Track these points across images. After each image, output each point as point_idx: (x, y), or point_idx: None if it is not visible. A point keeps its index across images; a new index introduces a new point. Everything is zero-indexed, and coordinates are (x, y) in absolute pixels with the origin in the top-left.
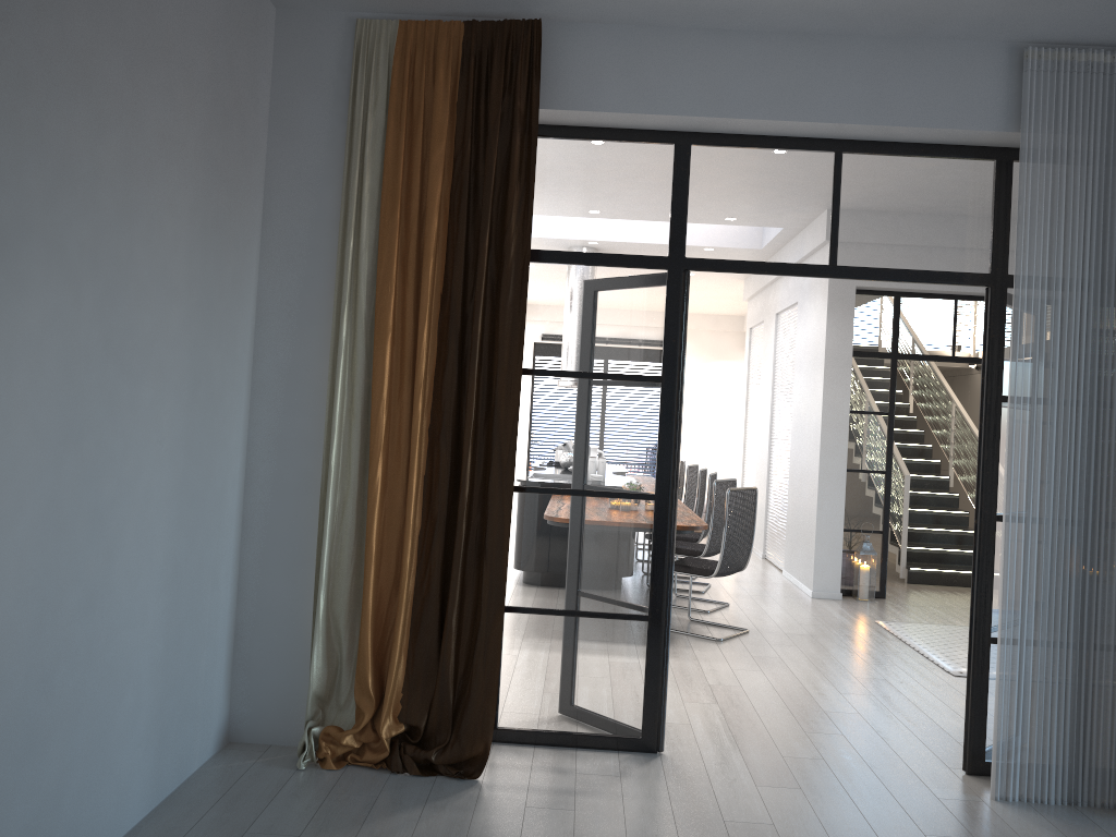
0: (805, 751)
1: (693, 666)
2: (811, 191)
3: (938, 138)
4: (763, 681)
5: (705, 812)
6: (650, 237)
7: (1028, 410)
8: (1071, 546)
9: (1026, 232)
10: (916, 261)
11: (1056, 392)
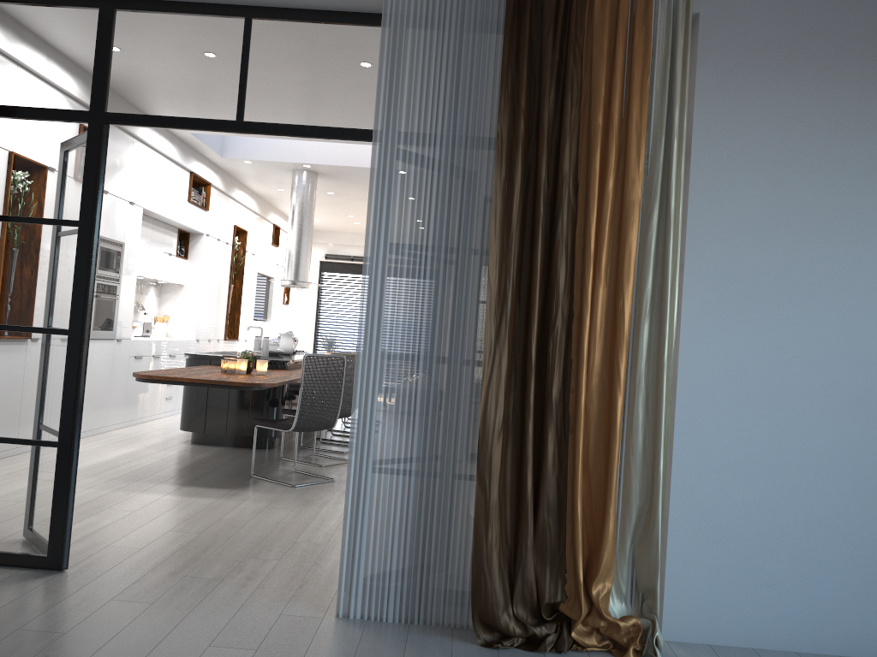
0: (217, 572)
1: (232, 504)
2: (222, 53)
3: (331, 4)
4: (278, 517)
5: (13, 621)
6: (75, 93)
7: (381, 249)
8: (418, 378)
9: (386, 85)
10: (315, 118)
11: (408, 233)
